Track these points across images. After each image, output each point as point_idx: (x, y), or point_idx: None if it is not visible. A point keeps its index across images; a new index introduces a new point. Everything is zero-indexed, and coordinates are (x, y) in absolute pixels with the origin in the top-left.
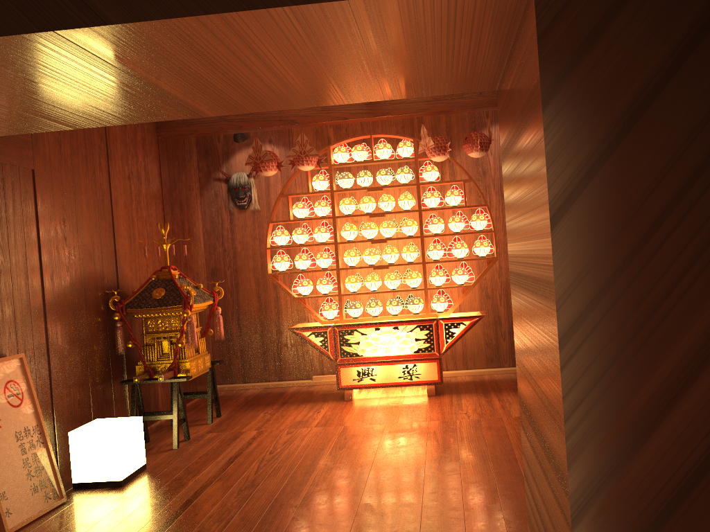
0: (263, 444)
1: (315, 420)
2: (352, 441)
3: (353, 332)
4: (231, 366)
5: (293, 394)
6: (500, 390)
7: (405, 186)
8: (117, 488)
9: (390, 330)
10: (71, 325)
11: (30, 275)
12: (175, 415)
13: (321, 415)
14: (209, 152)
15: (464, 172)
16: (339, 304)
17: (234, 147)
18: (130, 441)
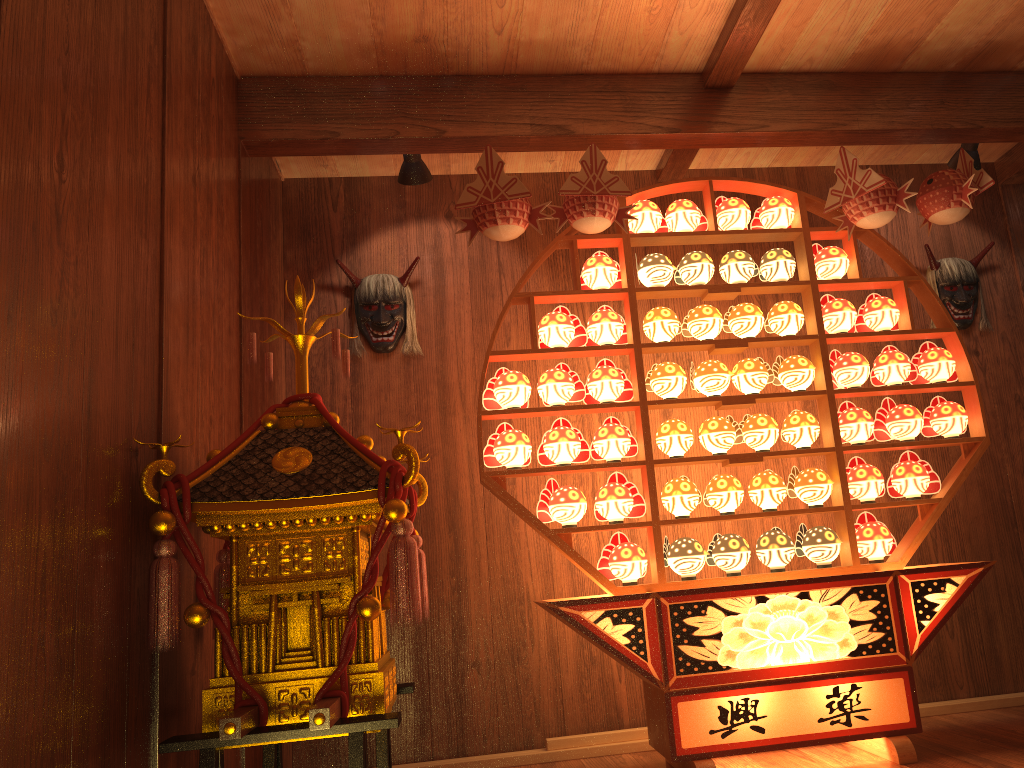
0: None
1: None
2: None
3: (706, 610)
4: None
5: None
6: None
7: (785, 286)
8: None
9: (792, 602)
10: (42, 512)
11: None
12: None
13: None
14: (311, 231)
15: (893, 267)
16: (655, 545)
17: (369, 224)
18: None
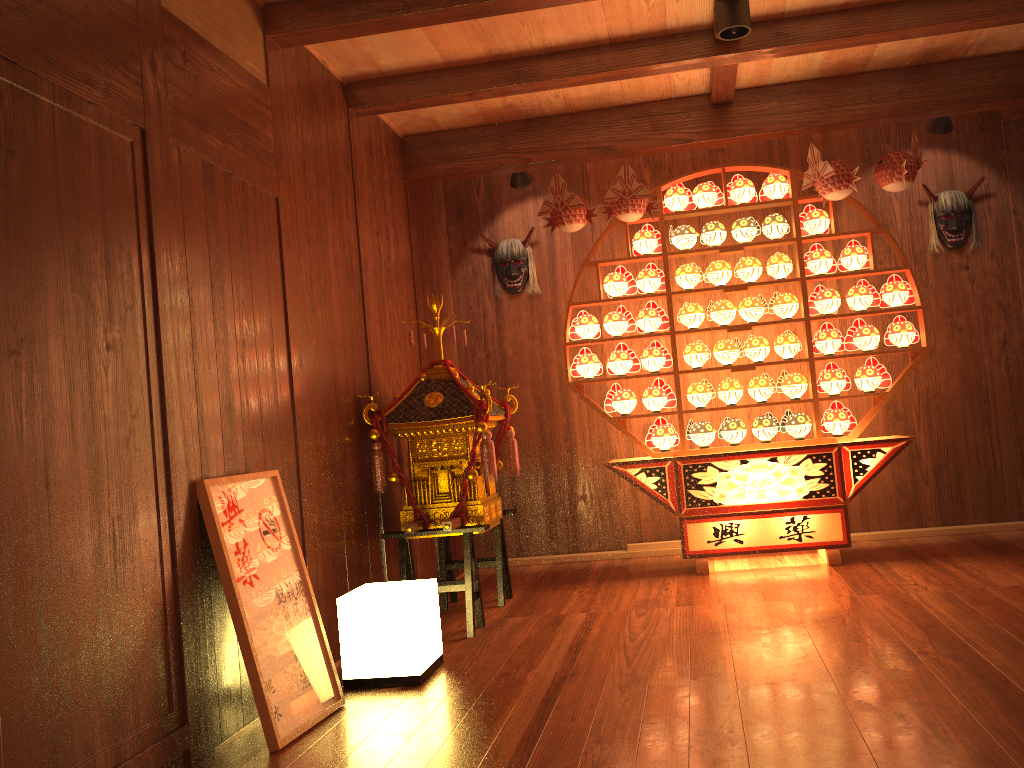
0: (610, 629)
1: (669, 599)
2: (756, 622)
3: (706, 468)
4: None
5: (606, 569)
6: (946, 555)
7: (778, 243)
8: (414, 687)
9: (765, 464)
10: (321, 440)
11: (276, 355)
12: (468, 584)
13: (673, 592)
14: (463, 211)
15: (868, 220)
16: (679, 426)
17: (501, 203)
18: (426, 615)
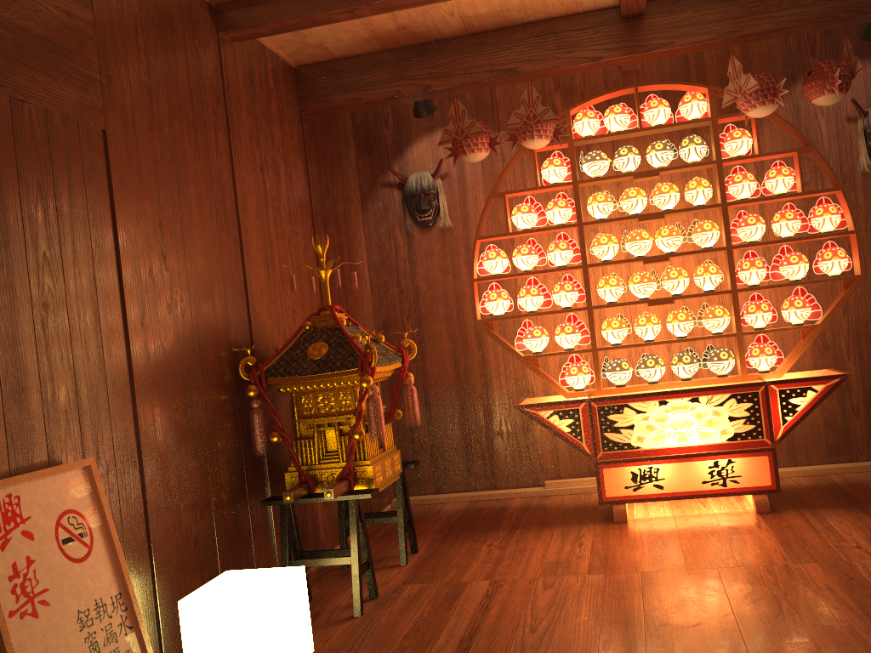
0: (511, 609)
1: (582, 561)
2: (677, 606)
3: (623, 410)
4: (418, 468)
5: (521, 511)
6: None
7: (696, 167)
8: None
9: (685, 404)
10: (177, 405)
11: (103, 316)
12: (354, 557)
13: (587, 550)
14: (372, 145)
15: (795, 138)
16: (594, 364)
17: (410, 135)
18: (286, 615)
